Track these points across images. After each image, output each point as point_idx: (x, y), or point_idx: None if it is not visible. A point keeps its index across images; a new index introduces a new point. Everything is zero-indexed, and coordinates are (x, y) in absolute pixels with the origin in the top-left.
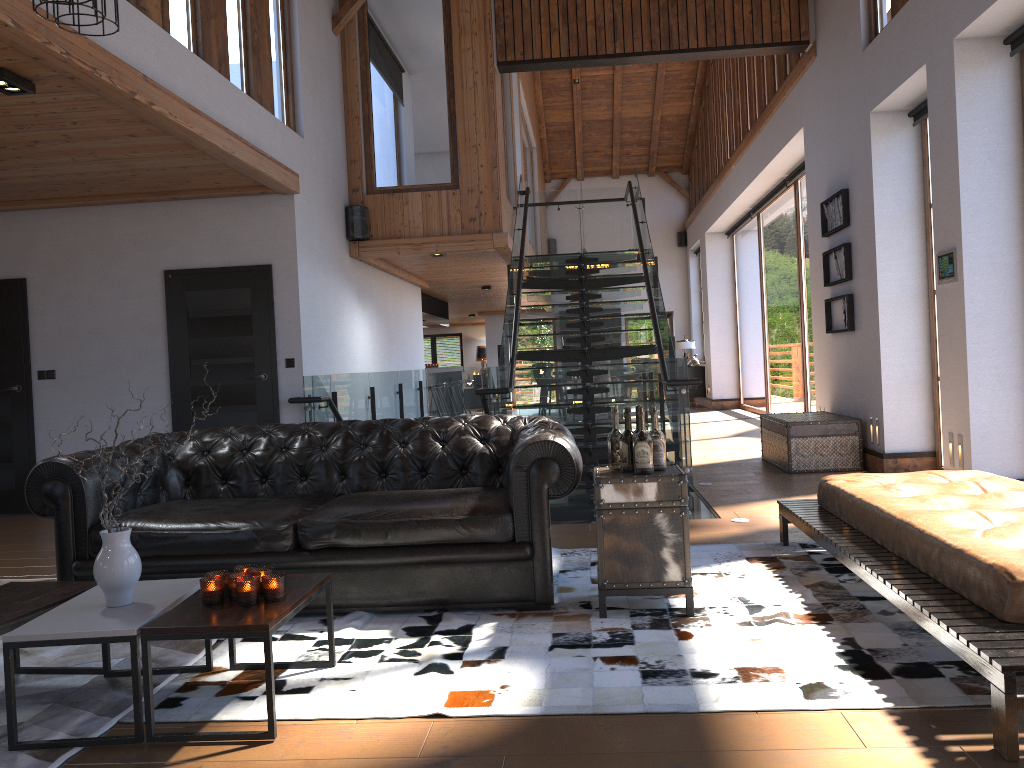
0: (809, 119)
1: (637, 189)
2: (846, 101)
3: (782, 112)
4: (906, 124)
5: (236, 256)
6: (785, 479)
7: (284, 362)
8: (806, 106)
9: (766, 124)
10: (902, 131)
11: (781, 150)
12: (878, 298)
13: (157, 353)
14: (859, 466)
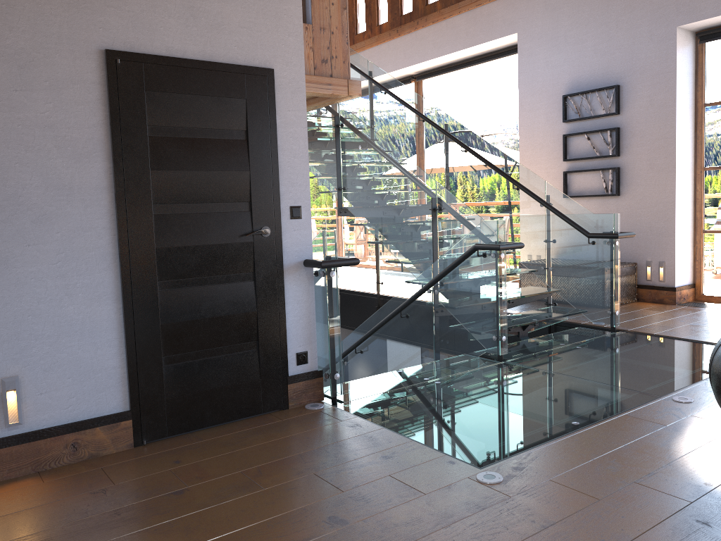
0: (533, 27)
1: (356, 63)
2: (623, 16)
3: (467, 19)
4: (689, 41)
5: (222, 48)
6: (628, 313)
7: (288, 211)
8: (527, 16)
9: (425, 28)
10: (688, 46)
11: (460, 50)
12: (675, 171)
13: (91, 192)
14: (635, 298)
